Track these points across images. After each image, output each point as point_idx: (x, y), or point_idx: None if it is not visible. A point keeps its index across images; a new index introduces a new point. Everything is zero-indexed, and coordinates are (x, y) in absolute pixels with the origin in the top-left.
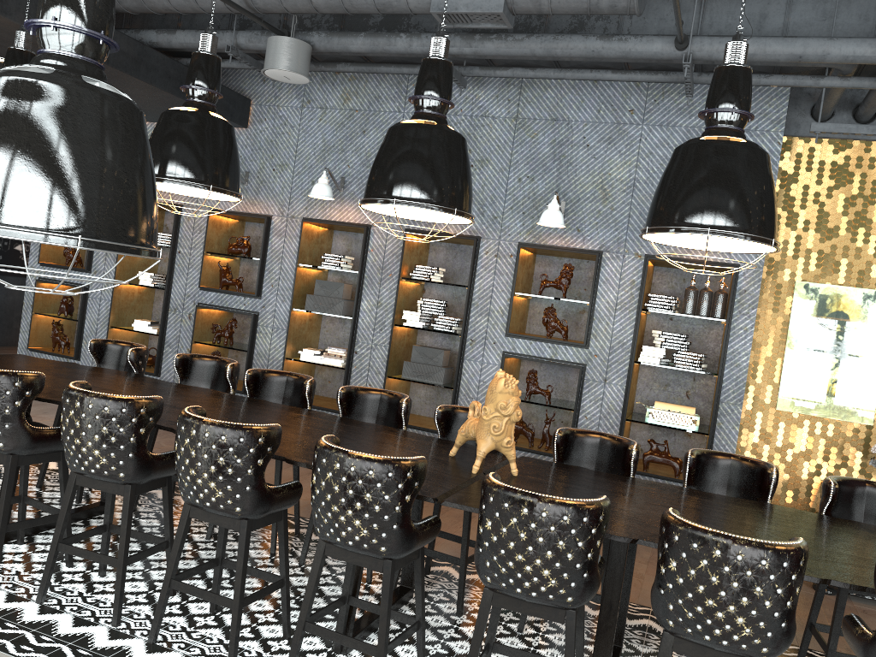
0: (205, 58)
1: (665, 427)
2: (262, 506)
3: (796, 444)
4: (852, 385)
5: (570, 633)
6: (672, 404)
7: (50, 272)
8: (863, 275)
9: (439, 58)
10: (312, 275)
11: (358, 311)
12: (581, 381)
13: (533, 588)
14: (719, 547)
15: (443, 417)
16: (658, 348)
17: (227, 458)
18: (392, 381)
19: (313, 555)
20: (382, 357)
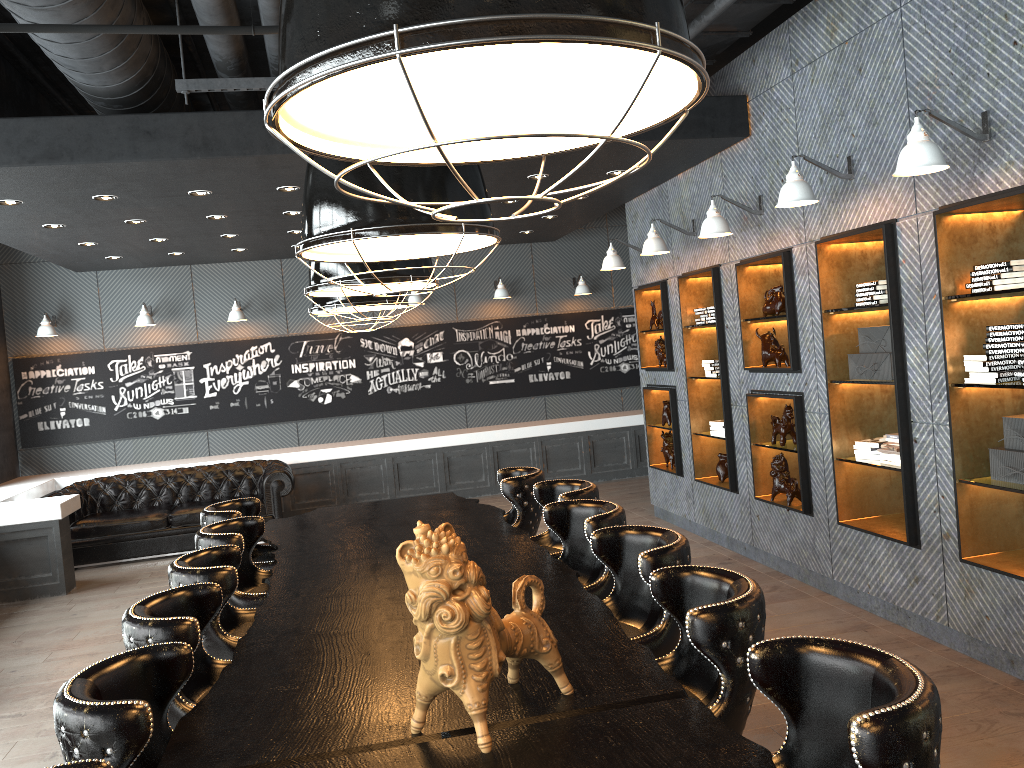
0: None
1: None
2: None
3: None
4: None
5: None
6: None
7: (651, 377)
8: None
9: None
10: (868, 321)
11: (904, 370)
12: None
13: None
14: None
15: (661, 591)
16: None
17: None
18: (981, 487)
19: None
20: (950, 445)
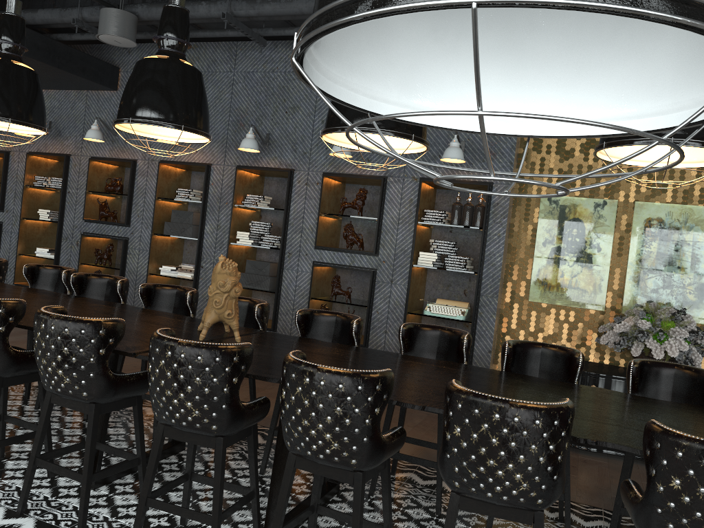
0: (8, 18)
1: (437, 317)
2: (8, 365)
3: (545, 329)
4: (587, 278)
5: (218, 456)
6: (451, 300)
7: None
8: (594, 188)
9: (173, 5)
10: (172, 207)
11: (202, 234)
12: (373, 282)
13: (182, 418)
14: (308, 375)
15: None
16: (431, 253)
17: None
18: None
19: (120, 420)
20: None
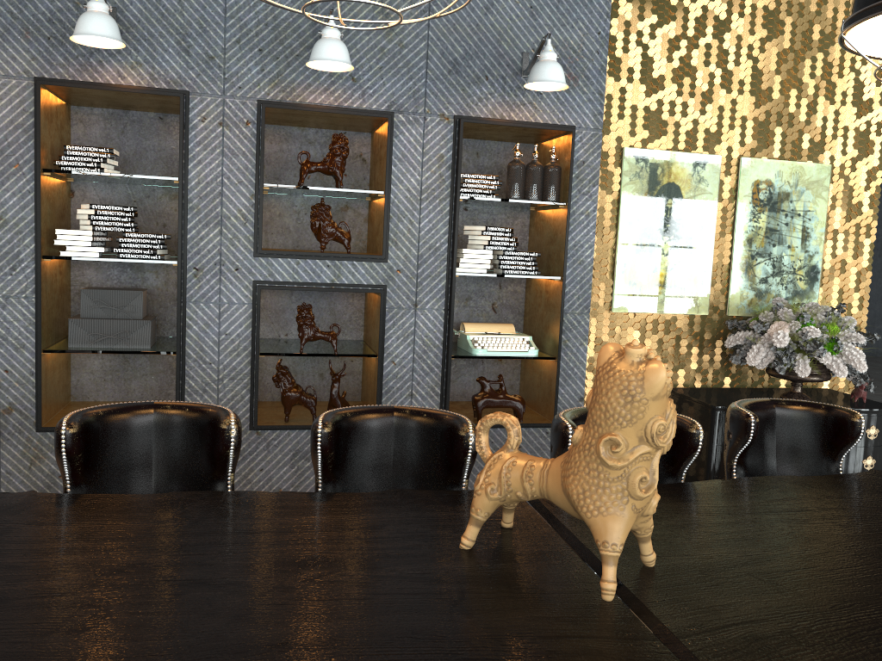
0: None
1: (502, 358)
2: None
3: None
4: (687, 271)
5: None
6: (485, 323)
7: None
8: (691, 137)
9: None
10: None
11: None
12: (382, 311)
13: None
14: None
15: (333, 441)
16: (483, 251)
17: None
18: (49, 356)
19: None
20: (25, 317)
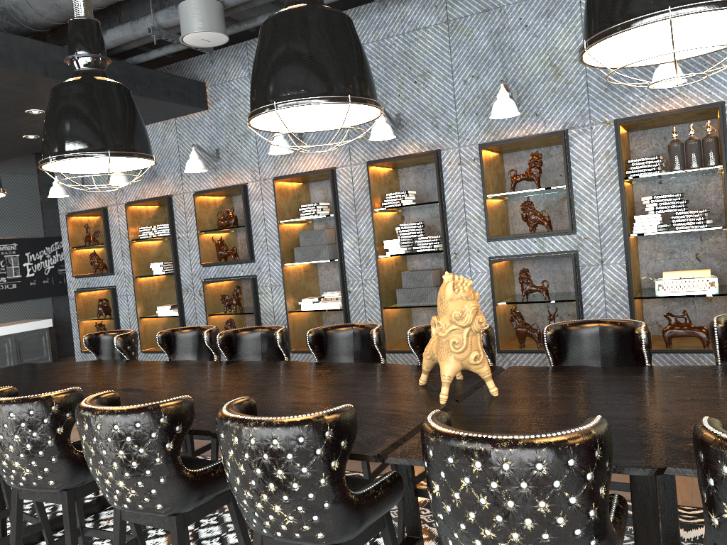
0: (79, 23)
1: (680, 297)
2: (187, 496)
3: None
4: None
5: None
6: (683, 270)
7: (84, 282)
8: None
9: None
10: (297, 229)
11: (342, 252)
12: (576, 268)
13: None
14: None
15: (417, 340)
16: (652, 215)
17: (127, 450)
18: (389, 311)
19: None
20: (374, 290)
